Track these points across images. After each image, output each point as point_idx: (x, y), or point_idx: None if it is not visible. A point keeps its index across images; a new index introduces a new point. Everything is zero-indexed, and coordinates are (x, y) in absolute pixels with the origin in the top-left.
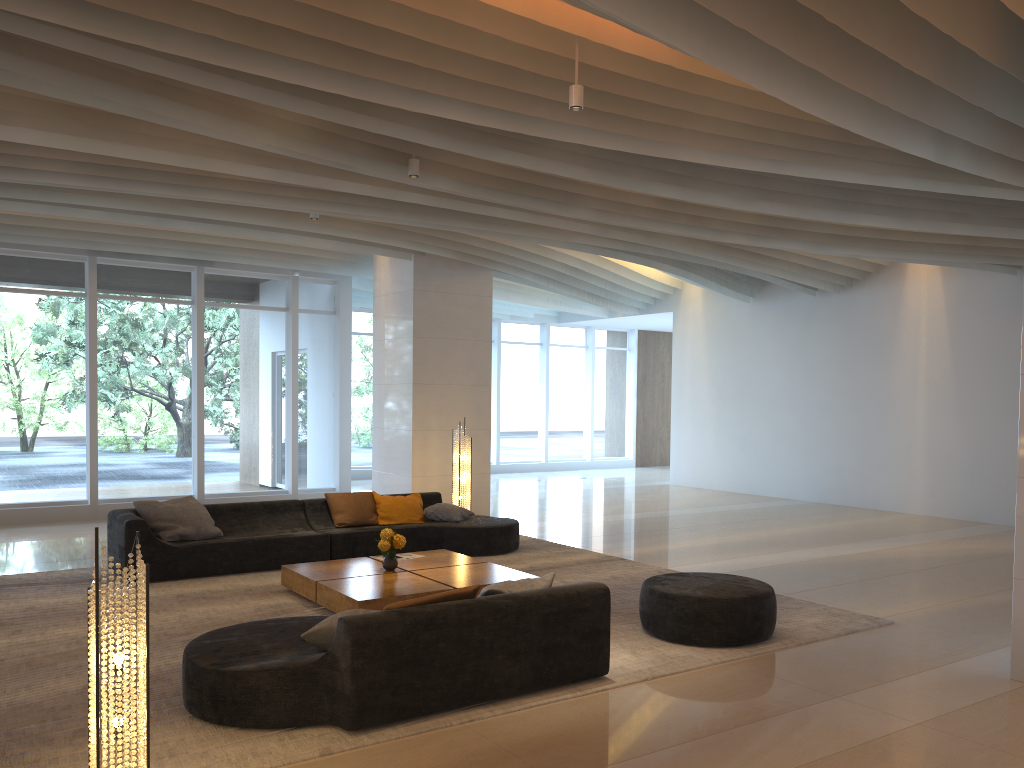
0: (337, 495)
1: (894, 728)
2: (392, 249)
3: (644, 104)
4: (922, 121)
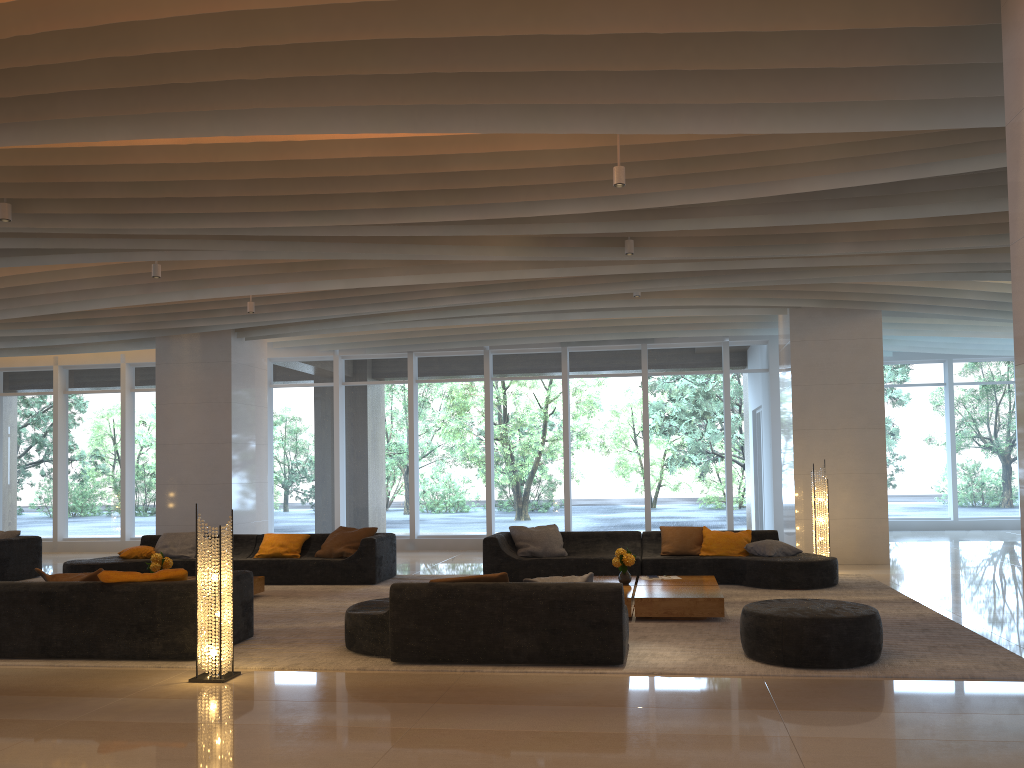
0: (667, 528)
1: (755, 734)
2: (761, 307)
3: (728, 156)
4: (966, 96)
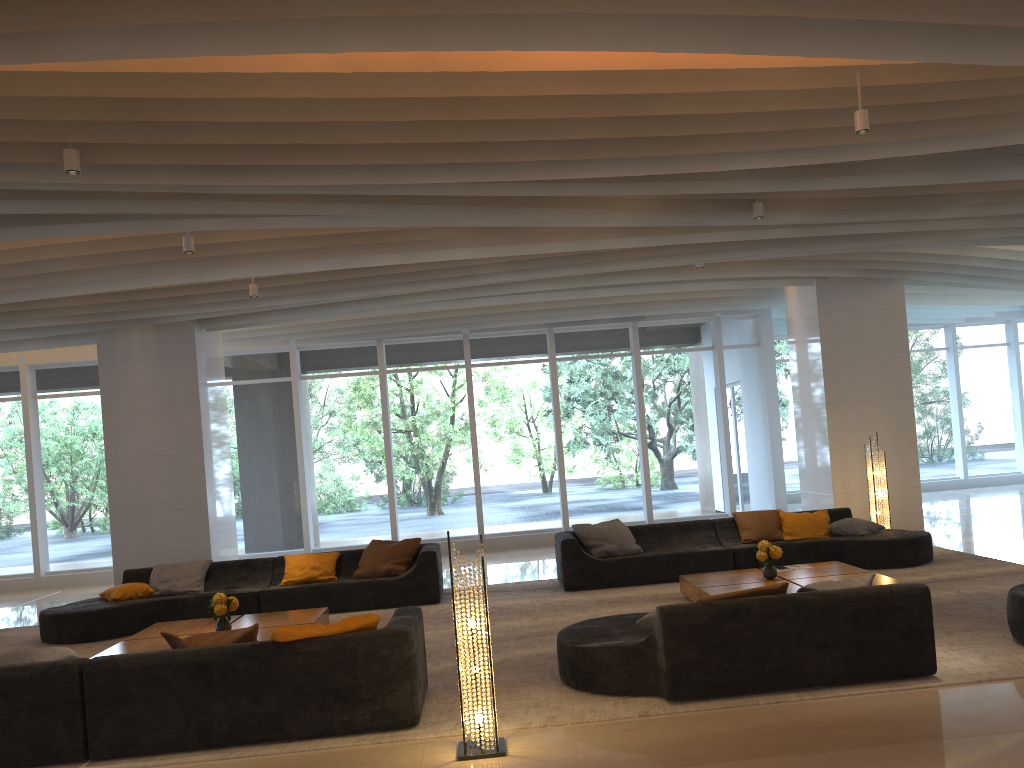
0: (743, 514)
1: None
2: (791, 278)
3: (956, 102)
4: None
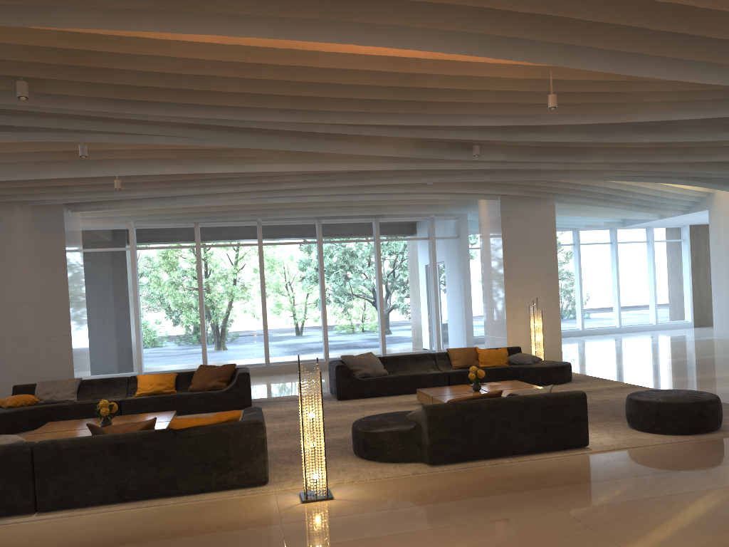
0: (453, 349)
1: None
2: (485, 194)
3: (606, 93)
4: None
